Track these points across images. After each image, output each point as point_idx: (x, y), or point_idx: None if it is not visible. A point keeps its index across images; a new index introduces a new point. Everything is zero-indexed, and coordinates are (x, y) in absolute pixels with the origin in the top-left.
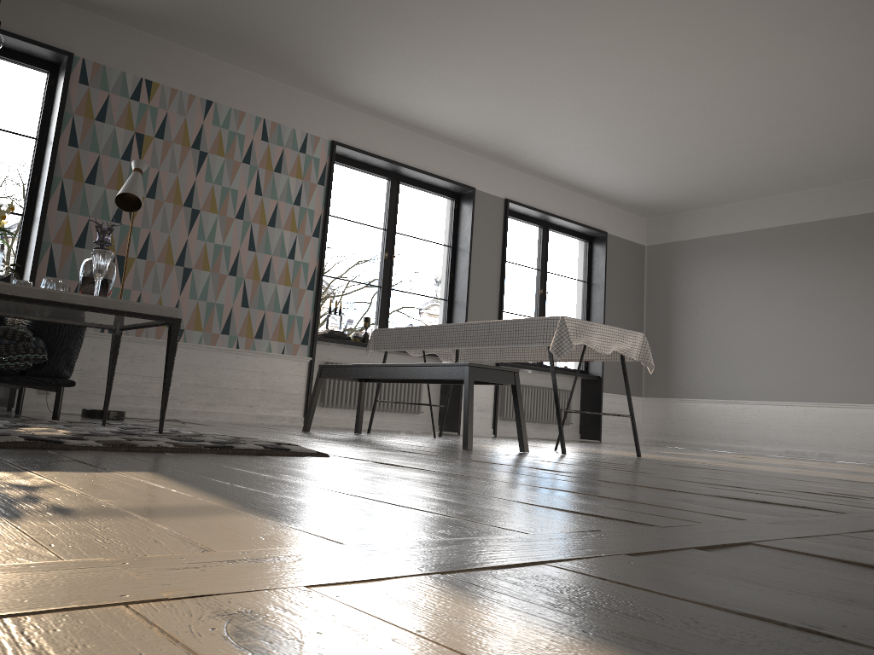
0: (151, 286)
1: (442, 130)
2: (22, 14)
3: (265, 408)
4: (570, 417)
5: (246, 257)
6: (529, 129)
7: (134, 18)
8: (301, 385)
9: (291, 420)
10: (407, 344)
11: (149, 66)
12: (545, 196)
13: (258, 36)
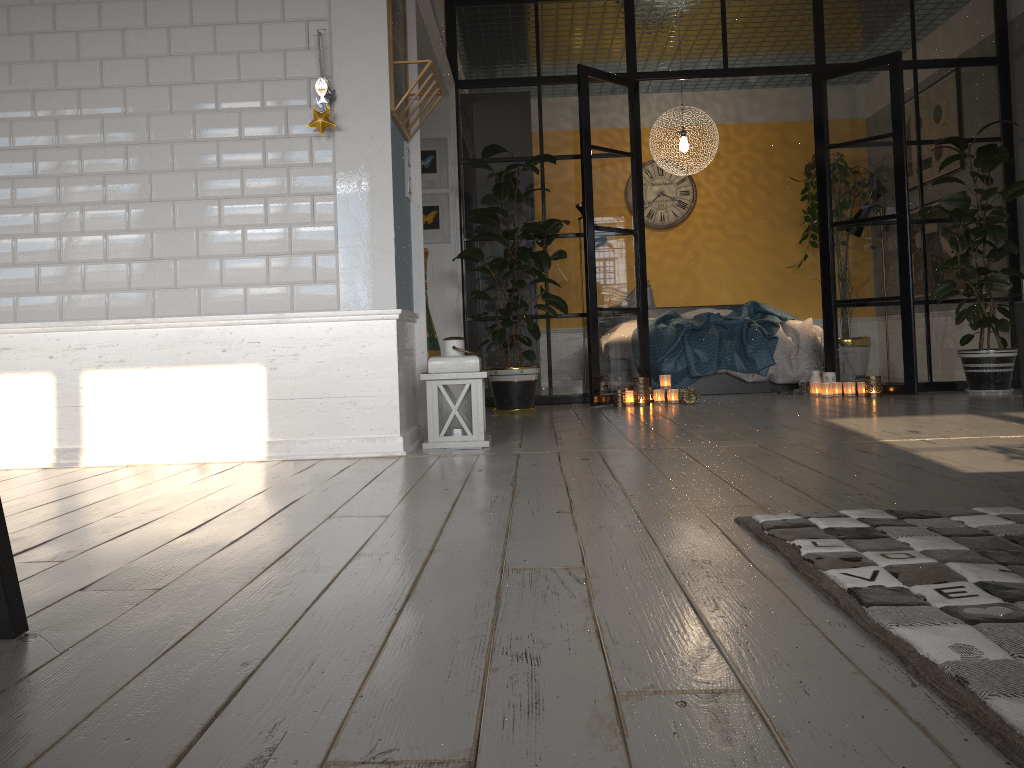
0: None
1: None
2: None
3: None
4: None
5: None
6: None
7: None
8: None
9: None
10: None
11: None
12: None
13: None
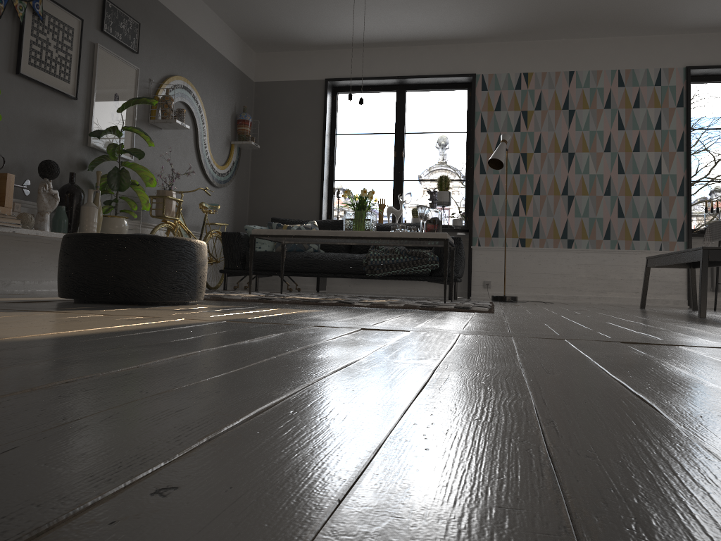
0: (545, 212)
1: None
2: (444, 61)
3: (649, 293)
4: None
5: (616, 179)
6: None
7: (506, 36)
8: (681, 274)
9: (674, 302)
10: None
11: (524, 63)
12: None
13: (586, 15)
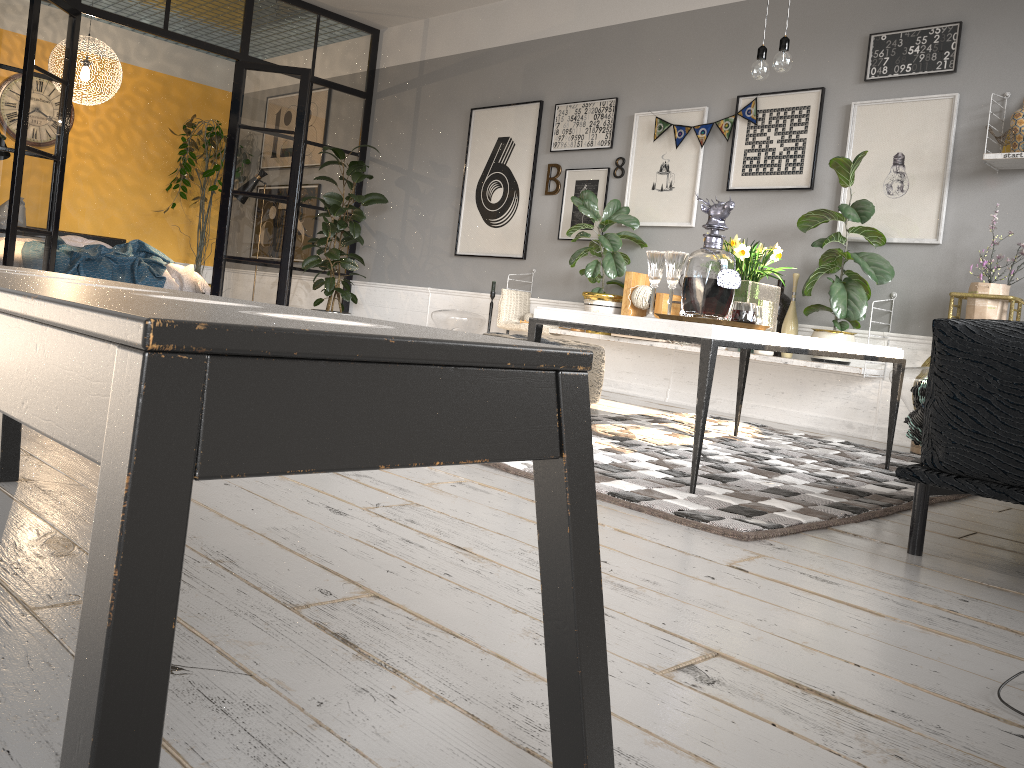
0: None
1: None
2: None
3: None
4: None
5: None
6: None
7: None
8: None
9: None
10: None
11: None
12: None
13: None
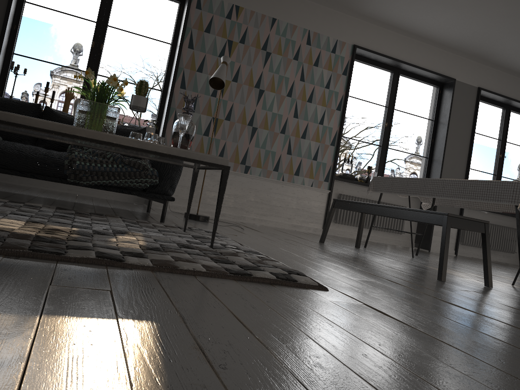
0: (232, 137)
1: (434, 37)
2: None
3: (298, 220)
4: (515, 248)
5: (291, 122)
6: (504, 34)
7: None
8: (322, 208)
9: (314, 230)
10: (397, 190)
11: None
12: (510, 86)
13: None
